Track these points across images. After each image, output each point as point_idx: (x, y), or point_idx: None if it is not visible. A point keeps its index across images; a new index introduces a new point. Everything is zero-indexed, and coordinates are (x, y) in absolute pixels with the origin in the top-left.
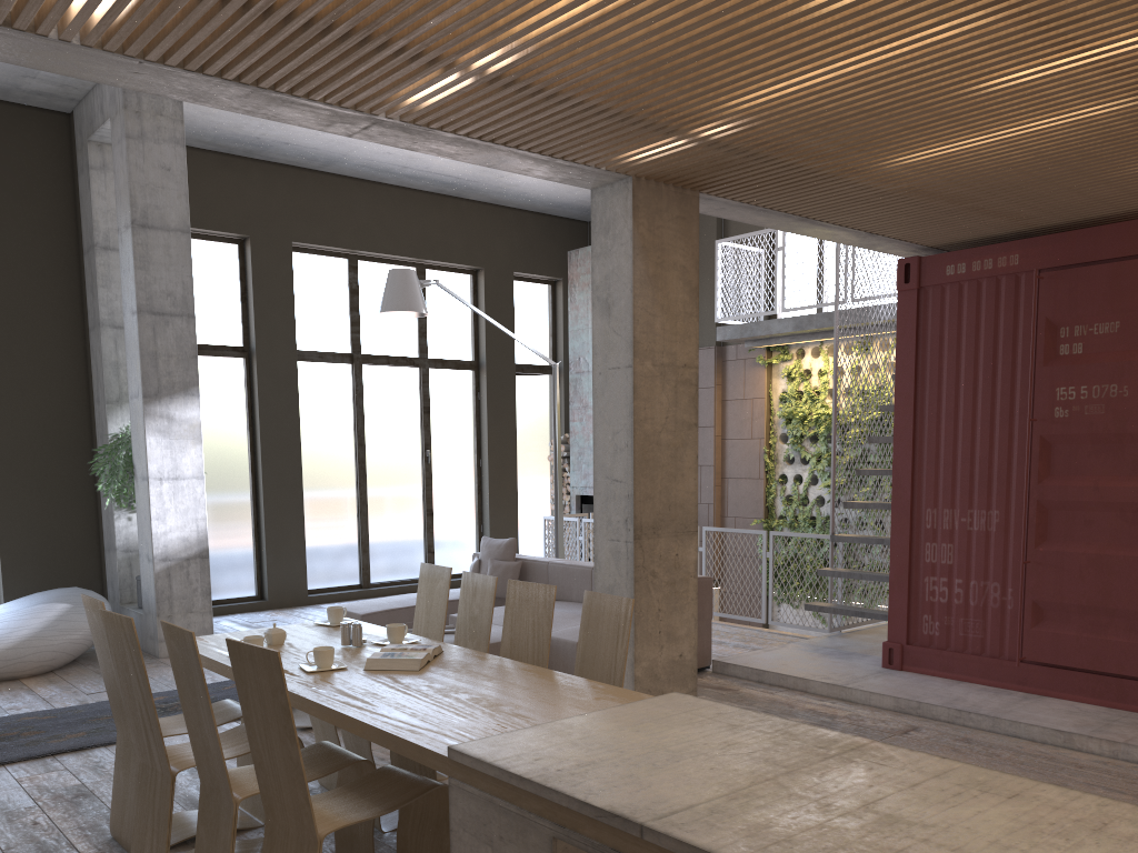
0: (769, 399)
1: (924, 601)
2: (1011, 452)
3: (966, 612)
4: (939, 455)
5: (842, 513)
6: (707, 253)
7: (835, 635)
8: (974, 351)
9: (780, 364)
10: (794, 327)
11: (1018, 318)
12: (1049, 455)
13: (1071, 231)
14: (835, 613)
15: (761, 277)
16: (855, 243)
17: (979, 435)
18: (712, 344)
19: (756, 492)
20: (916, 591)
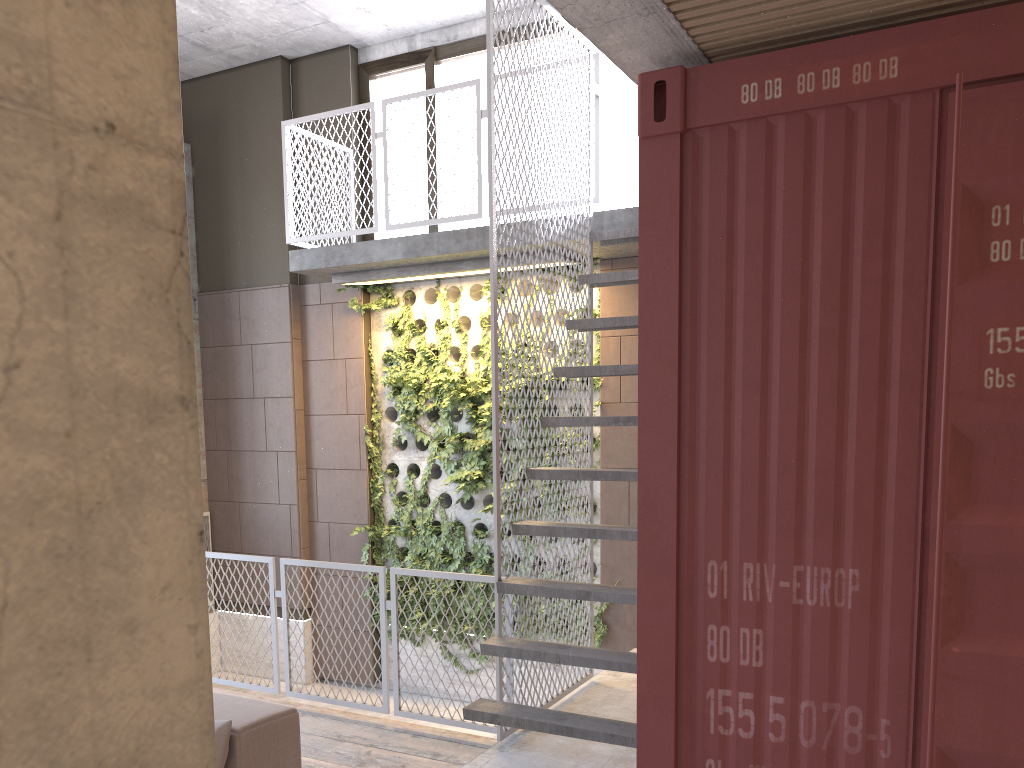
0: (369, 360)
1: (706, 734)
2: (884, 456)
3: (793, 759)
4: (732, 460)
5: (479, 519)
6: (272, 152)
7: (509, 744)
8: (801, 256)
9: (382, 312)
10: (405, 252)
11: (896, 189)
12: (969, 465)
13: (1018, 4)
14: (519, 727)
15: (351, 188)
16: (577, 7)
17: (815, 423)
18: (286, 282)
19: (357, 488)
20: (690, 714)
